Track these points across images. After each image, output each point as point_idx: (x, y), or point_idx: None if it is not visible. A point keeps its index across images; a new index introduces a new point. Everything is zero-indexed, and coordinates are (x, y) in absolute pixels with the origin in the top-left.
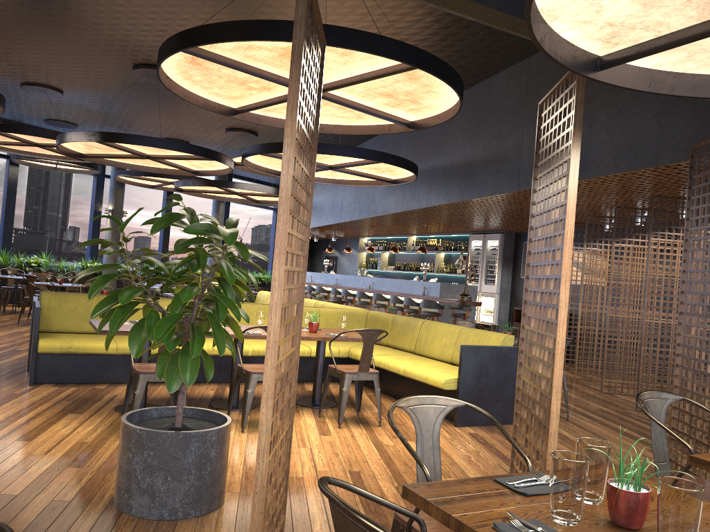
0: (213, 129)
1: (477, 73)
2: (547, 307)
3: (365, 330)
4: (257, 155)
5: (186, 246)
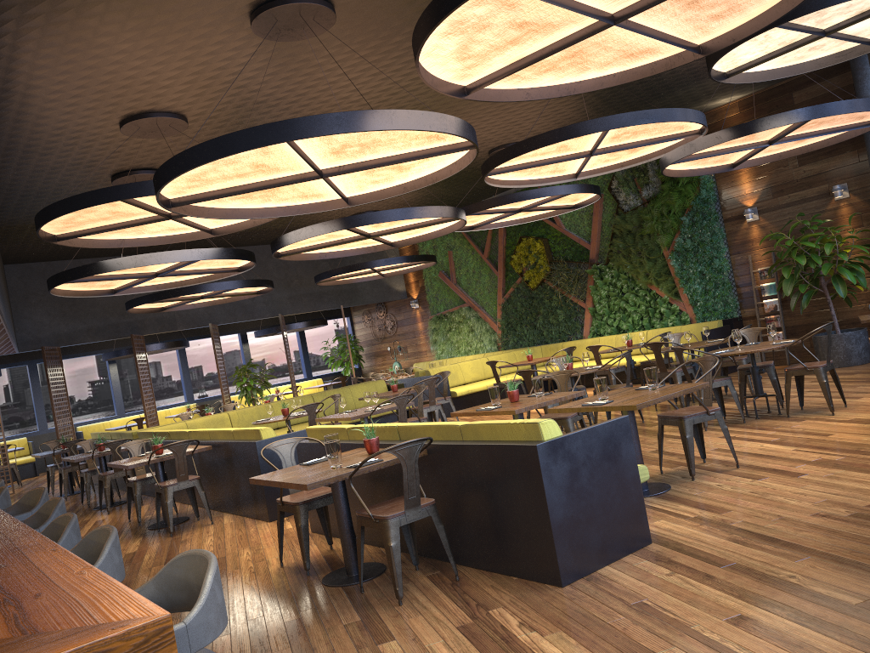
0: (367, 7)
1: (8, 208)
2: (150, 398)
3: (187, 413)
4: (238, 261)
5: (249, 372)
